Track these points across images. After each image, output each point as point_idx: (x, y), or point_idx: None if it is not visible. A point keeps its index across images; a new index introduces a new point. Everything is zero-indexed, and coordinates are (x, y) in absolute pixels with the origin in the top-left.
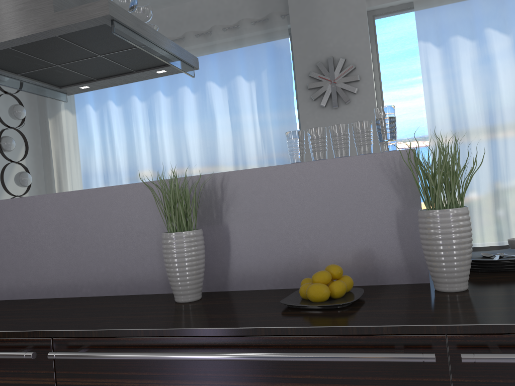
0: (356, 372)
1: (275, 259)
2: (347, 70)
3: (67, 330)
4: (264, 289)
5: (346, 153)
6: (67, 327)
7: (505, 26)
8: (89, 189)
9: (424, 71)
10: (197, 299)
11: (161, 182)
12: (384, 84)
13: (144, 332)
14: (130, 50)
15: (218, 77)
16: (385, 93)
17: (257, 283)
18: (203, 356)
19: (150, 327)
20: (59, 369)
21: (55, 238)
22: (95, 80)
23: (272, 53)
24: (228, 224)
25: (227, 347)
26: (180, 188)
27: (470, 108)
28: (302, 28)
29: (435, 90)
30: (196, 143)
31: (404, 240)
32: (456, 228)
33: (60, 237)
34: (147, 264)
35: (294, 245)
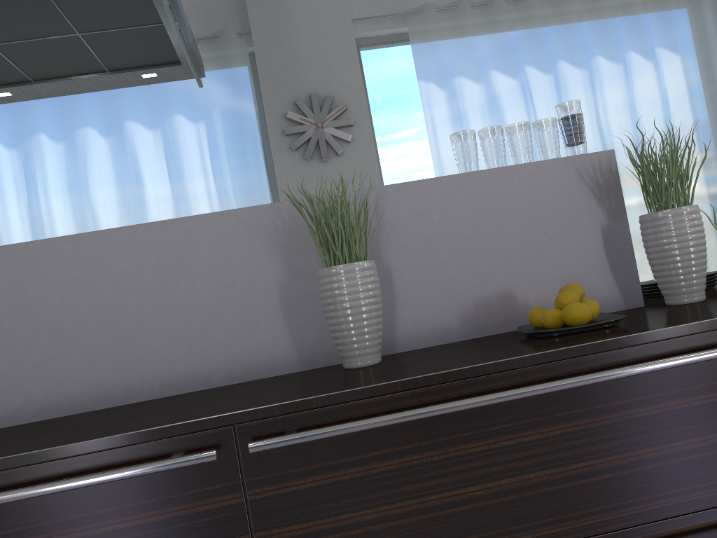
0: (691, 380)
1: (459, 300)
2: (337, 111)
3: (263, 407)
4: (447, 343)
5: (532, 158)
6: (254, 406)
7: (512, 69)
8: (149, 223)
9: (427, 117)
10: (381, 360)
11: (294, 201)
12: (377, 133)
13: (402, 385)
14: (133, 29)
15: (146, 114)
16: (379, 144)
17: (436, 336)
18: (514, 393)
19: (406, 377)
20: (251, 475)
21: (82, 310)
22: (30, 82)
23: (228, 84)
24: (389, 259)
25: (528, 381)
26: (311, 212)
27: (483, 163)
28: (271, 53)
29: (443, 140)
30: (114, 214)
31: (612, 259)
32: (697, 227)
33: (93, 307)
34: (263, 331)
35: (483, 278)
